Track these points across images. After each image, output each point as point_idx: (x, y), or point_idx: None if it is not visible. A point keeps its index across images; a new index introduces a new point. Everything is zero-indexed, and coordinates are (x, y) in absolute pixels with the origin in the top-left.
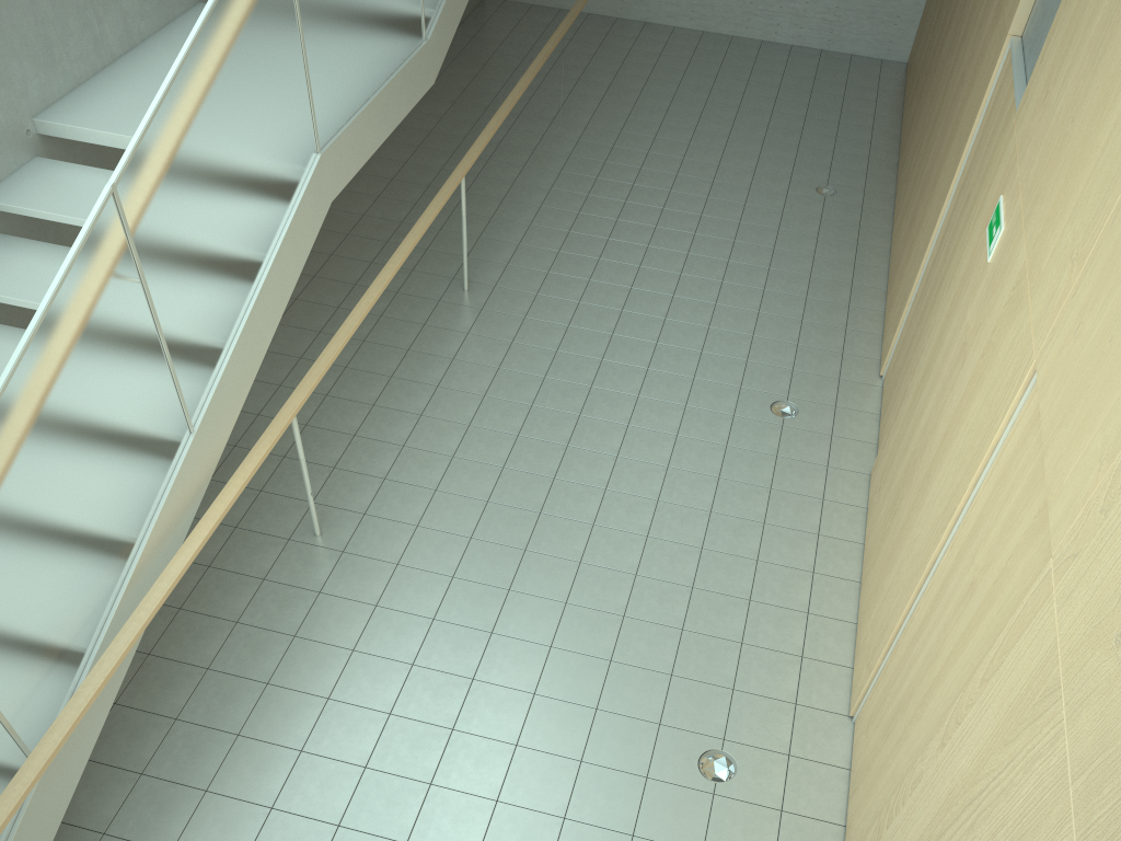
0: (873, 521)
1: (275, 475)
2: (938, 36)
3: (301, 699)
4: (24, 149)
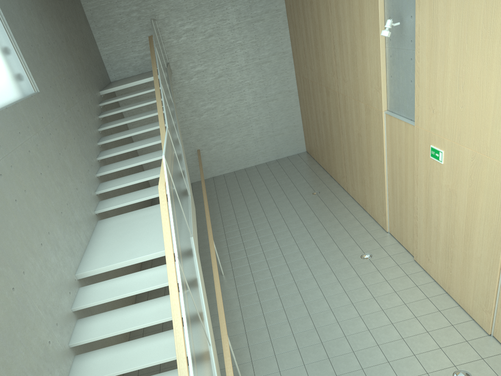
0: (434, 271)
1: None
2: (325, 134)
3: None
4: (76, 286)
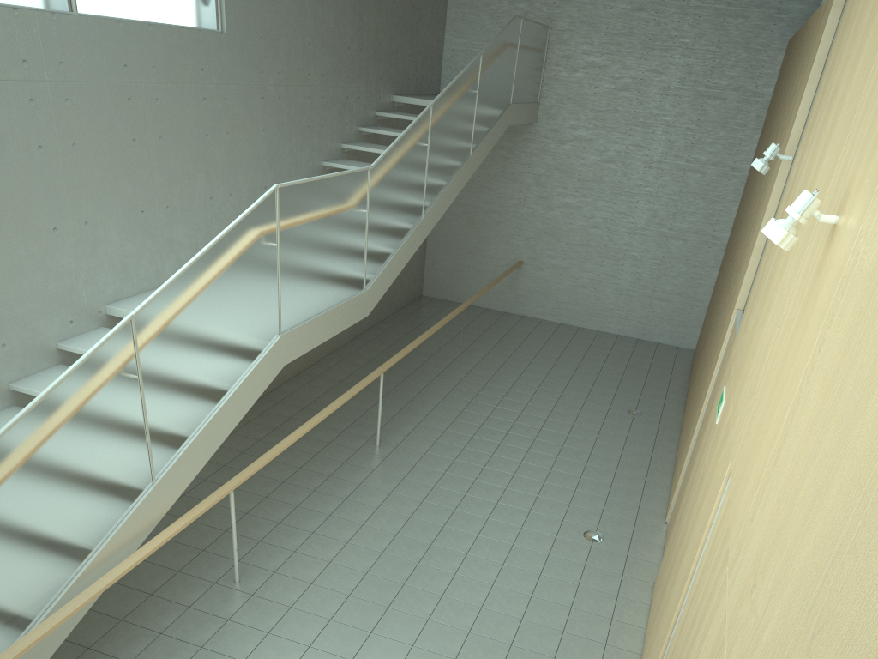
0: (652, 611)
1: (216, 541)
2: (708, 328)
3: None
4: (95, 321)
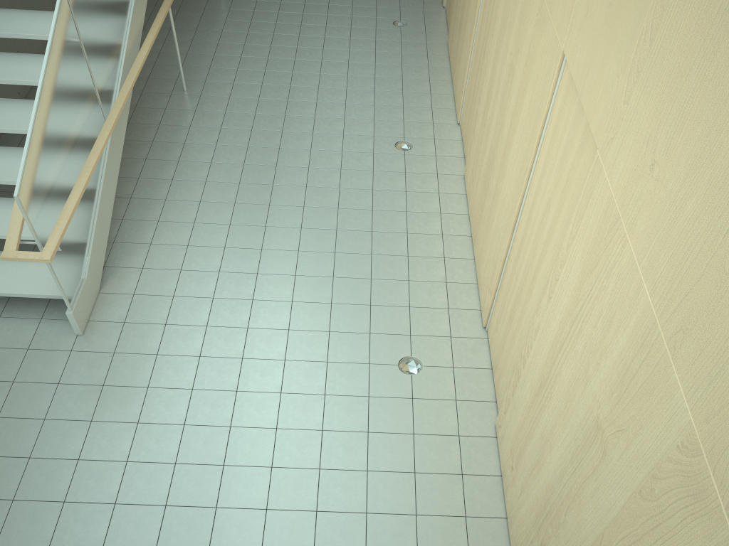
0: (452, 52)
1: (153, 72)
2: None
3: (203, 146)
4: None
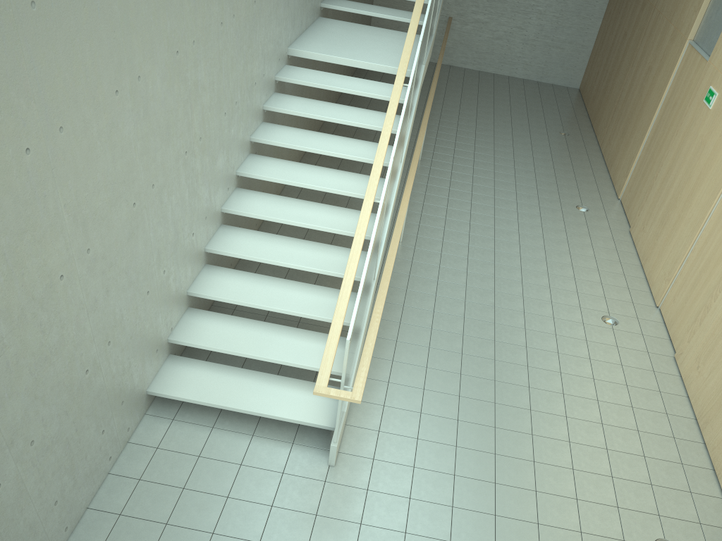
0: (642, 241)
1: None
2: (612, 66)
3: (424, 295)
4: (284, 60)
